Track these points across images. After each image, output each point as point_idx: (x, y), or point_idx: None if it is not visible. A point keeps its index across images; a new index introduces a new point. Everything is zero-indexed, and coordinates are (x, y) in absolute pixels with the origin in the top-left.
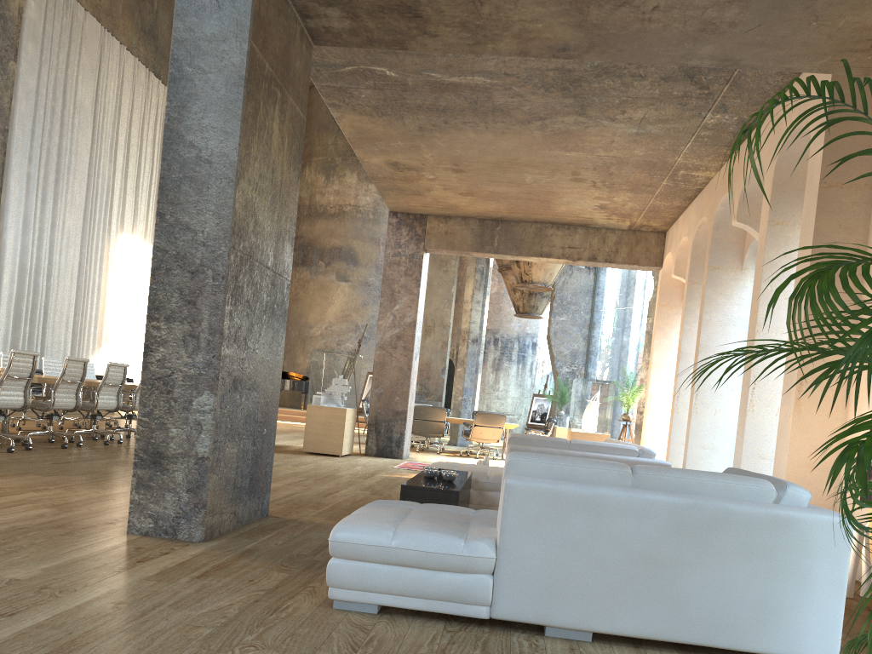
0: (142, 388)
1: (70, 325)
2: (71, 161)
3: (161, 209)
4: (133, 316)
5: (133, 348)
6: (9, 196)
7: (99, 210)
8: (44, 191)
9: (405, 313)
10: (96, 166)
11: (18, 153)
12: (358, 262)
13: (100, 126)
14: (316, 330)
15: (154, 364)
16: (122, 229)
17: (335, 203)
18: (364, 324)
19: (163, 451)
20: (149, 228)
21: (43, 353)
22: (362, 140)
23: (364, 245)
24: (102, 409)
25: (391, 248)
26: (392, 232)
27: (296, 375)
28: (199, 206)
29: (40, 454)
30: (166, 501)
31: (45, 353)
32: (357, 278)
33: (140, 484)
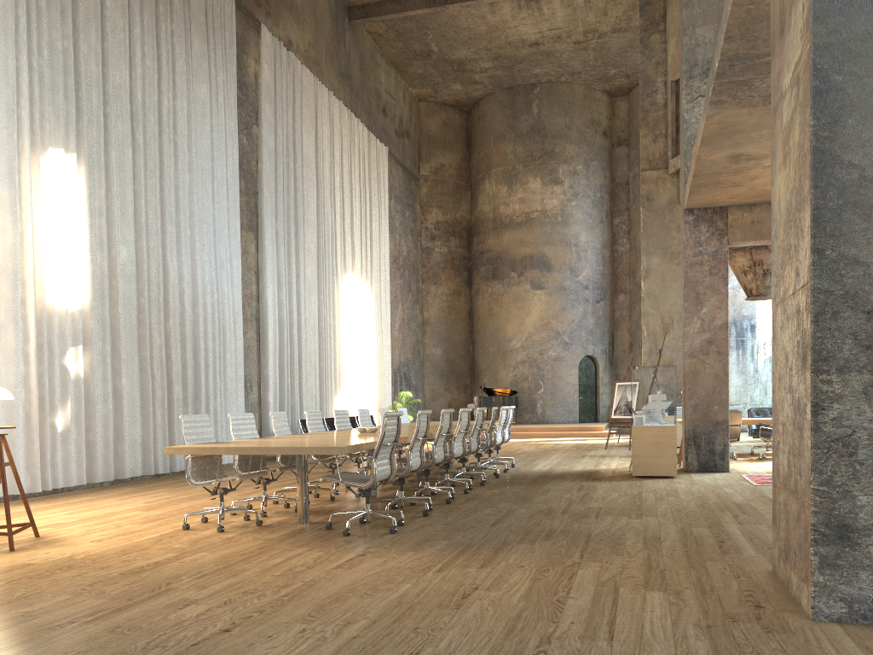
0: (815, 453)
1: (317, 371)
2: (305, 212)
3: (818, 244)
4: (359, 354)
5: (362, 385)
6: (266, 255)
7: (327, 256)
8: (288, 245)
9: (714, 315)
10: (322, 213)
11: (268, 213)
12: (551, 268)
13: (321, 173)
14: (516, 343)
15: (828, 424)
16: (345, 270)
17: (520, 212)
18: (565, 330)
19: (850, 523)
20: (363, 265)
21: (302, 402)
22: (718, 136)
23: (555, 249)
24: (454, 457)
25: (690, 248)
26: (689, 231)
27: (505, 391)
28: (869, 234)
29: (450, 514)
30: (860, 581)
31: (303, 402)
32: (552, 283)
33: (824, 563)
